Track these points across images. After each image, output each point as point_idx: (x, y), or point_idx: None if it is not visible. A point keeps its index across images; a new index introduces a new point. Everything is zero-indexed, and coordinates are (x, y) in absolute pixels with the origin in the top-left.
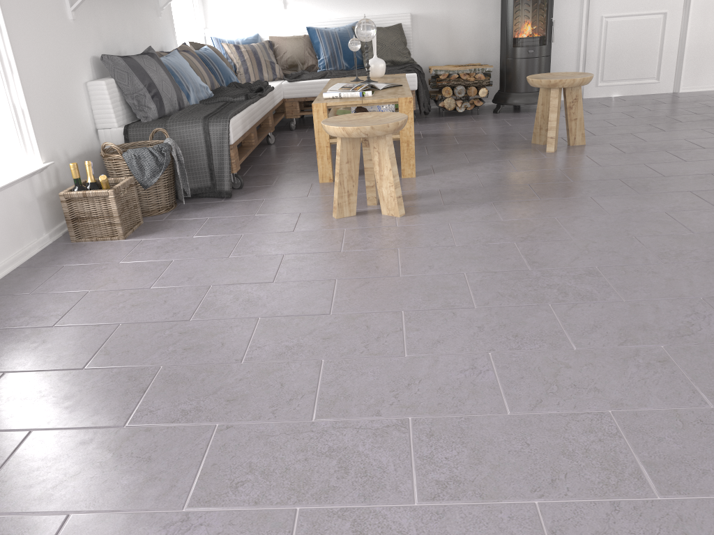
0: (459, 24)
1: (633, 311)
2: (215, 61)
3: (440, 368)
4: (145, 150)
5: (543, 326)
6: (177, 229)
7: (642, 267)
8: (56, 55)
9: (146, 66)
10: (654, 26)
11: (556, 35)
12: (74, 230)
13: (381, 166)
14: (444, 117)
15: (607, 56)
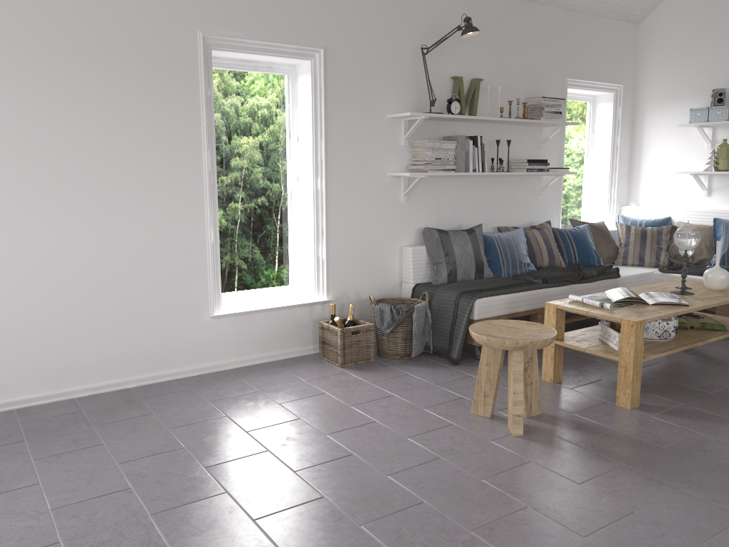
0: None
1: None
2: (576, 240)
3: (244, 539)
4: (387, 307)
5: None
6: (375, 373)
7: None
8: (375, 226)
9: (454, 240)
10: None
11: None
12: (321, 350)
13: (510, 379)
14: None
15: None
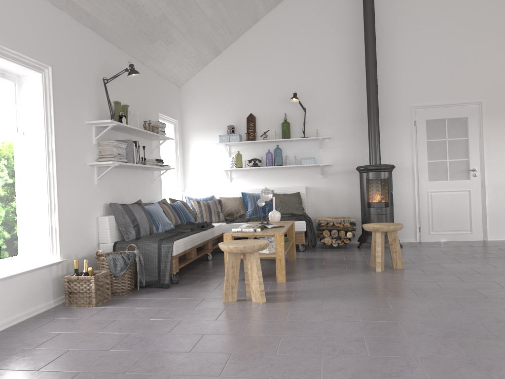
0: (336, 193)
1: (370, 361)
2: (181, 209)
3: None
4: (119, 255)
5: (310, 366)
6: (128, 303)
7: (392, 338)
8: (83, 201)
9: (133, 209)
10: (463, 198)
11: (399, 202)
12: (68, 299)
13: (252, 271)
14: (324, 249)
15: (434, 215)
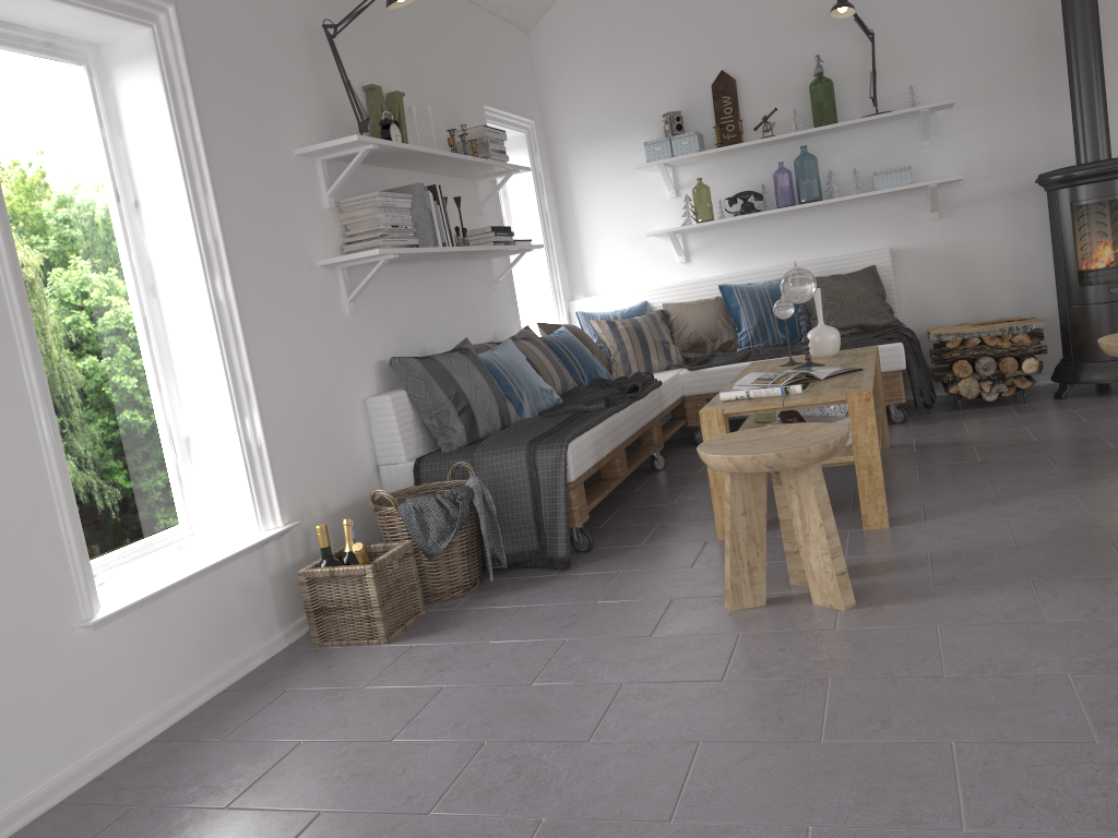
0: (977, 256)
1: None
2: (573, 349)
3: None
4: (430, 499)
5: None
6: (469, 626)
7: None
8: (321, 365)
9: (453, 369)
10: None
11: None
12: (317, 628)
13: (805, 519)
14: (961, 410)
15: None
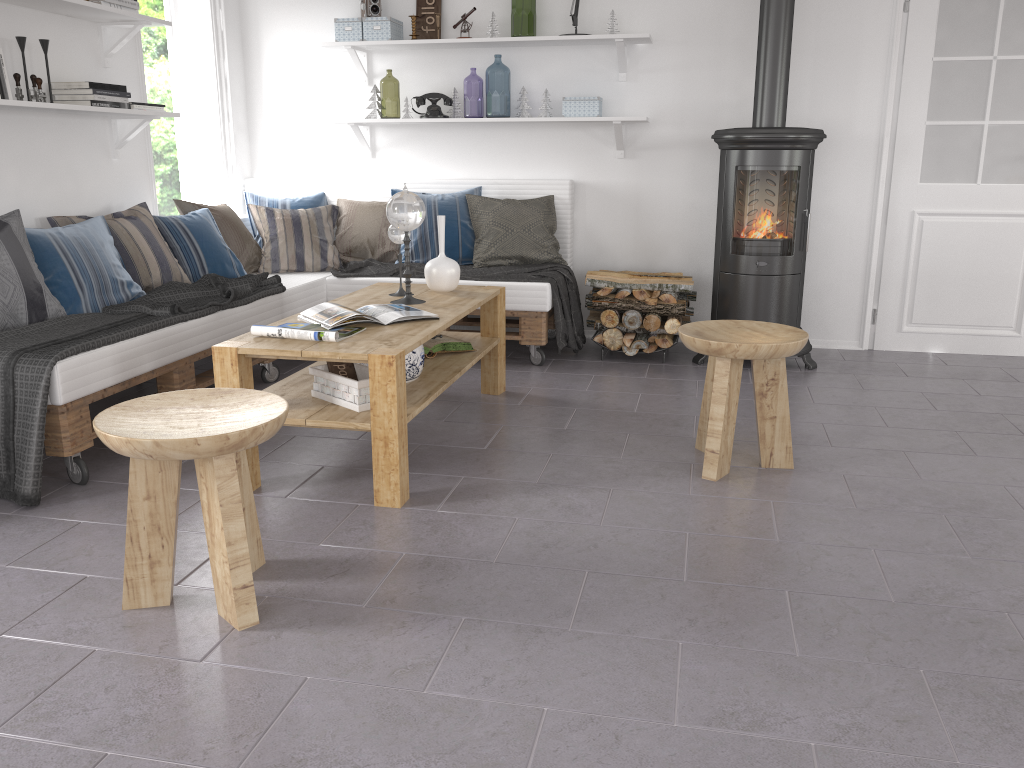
0: (655, 203)
1: None
2: (199, 236)
3: None
4: None
5: None
6: None
7: None
8: None
9: None
10: (1012, 236)
11: (827, 237)
12: None
13: (212, 517)
14: (602, 360)
15: (921, 281)
